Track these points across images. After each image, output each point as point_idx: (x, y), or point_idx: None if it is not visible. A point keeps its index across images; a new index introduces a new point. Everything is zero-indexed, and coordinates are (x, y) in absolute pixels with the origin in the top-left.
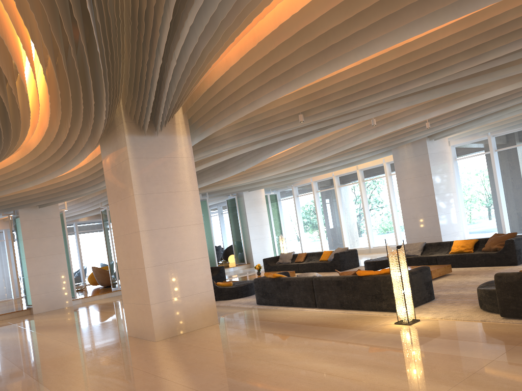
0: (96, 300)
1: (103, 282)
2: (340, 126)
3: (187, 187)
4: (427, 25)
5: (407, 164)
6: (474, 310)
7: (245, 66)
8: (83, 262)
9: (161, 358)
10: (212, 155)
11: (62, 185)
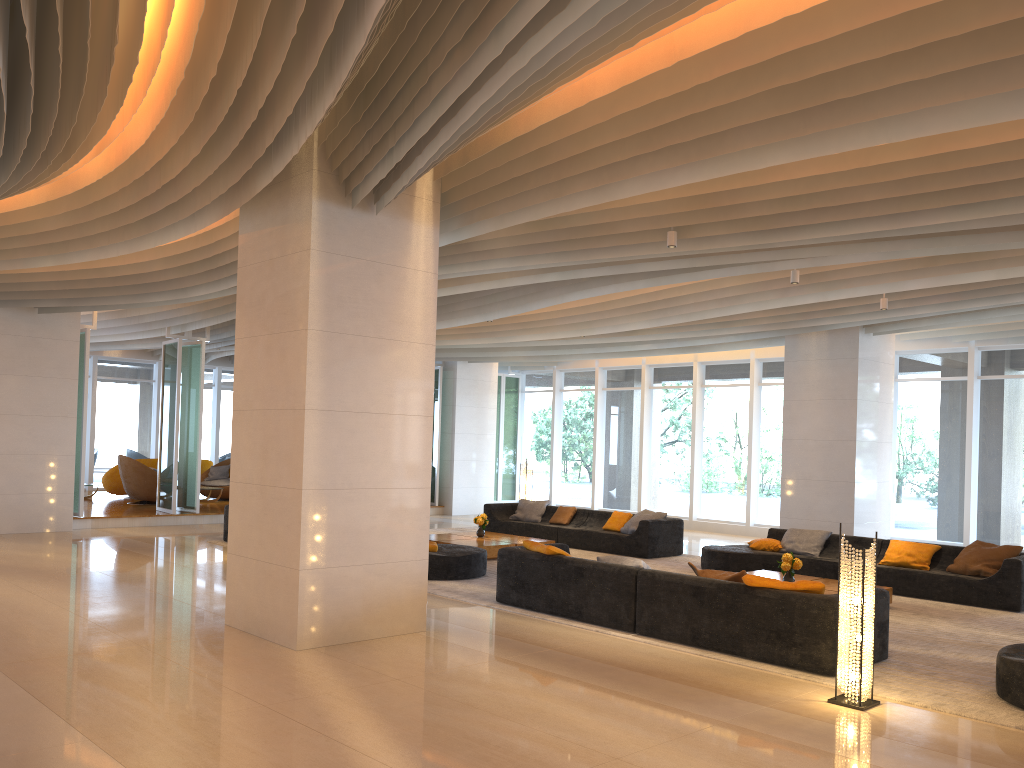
0: (122, 527)
1: (138, 491)
2: (731, 270)
3: (415, 334)
4: None
5: (810, 370)
6: (988, 700)
7: (622, 107)
8: (96, 441)
9: (326, 695)
10: (453, 276)
11: (108, 275)
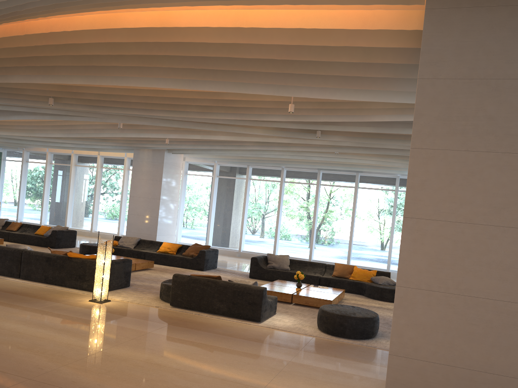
0: None
1: None
2: (89, 118)
3: None
4: (169, 84)
5: (144, 166)
6: (154, 299)
7: (6, 45)
8: None
9: None
10: None
11: None
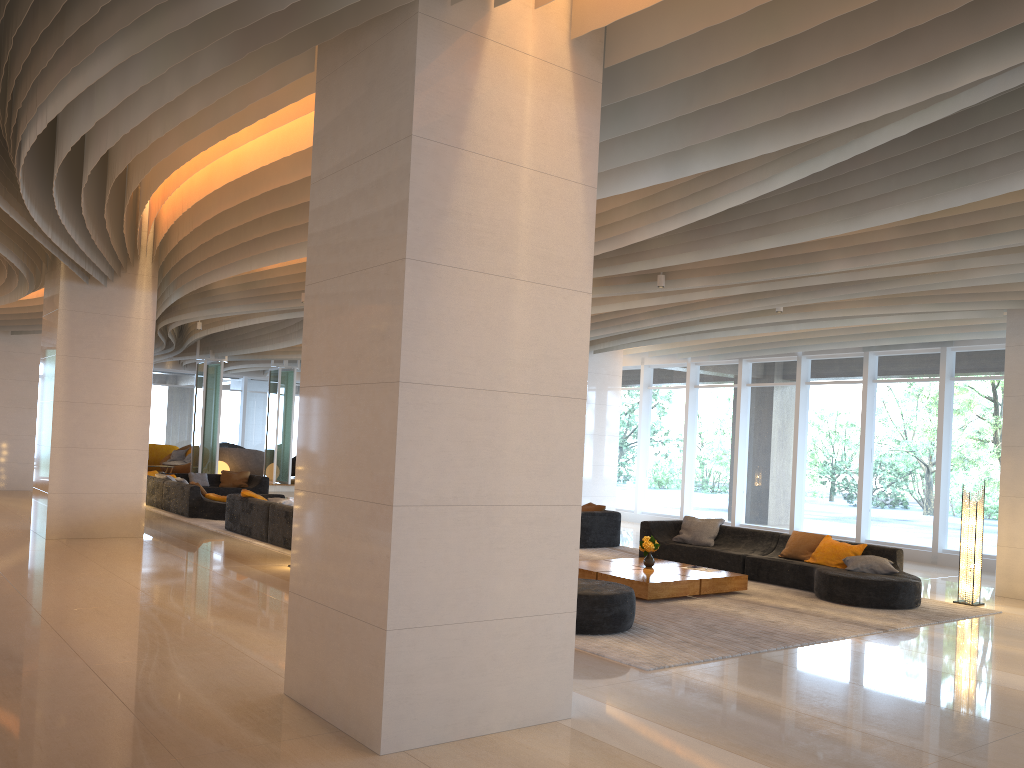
0: None
1: None
2: None
3: (137, 357)
4: None
5: None
6: None
7: (179, 238)
8: None
9: (21, 551)
10: (221, 316)
11: (36, 310)
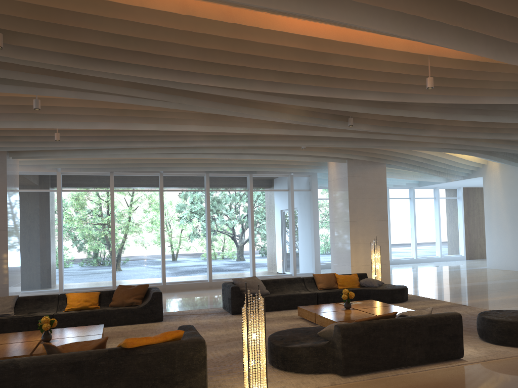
0: None
1: None
2: None
3: None
4: (387, 25)
5: None
6: (287, 375)
7: None
8: None
9: None
10: None
11: None
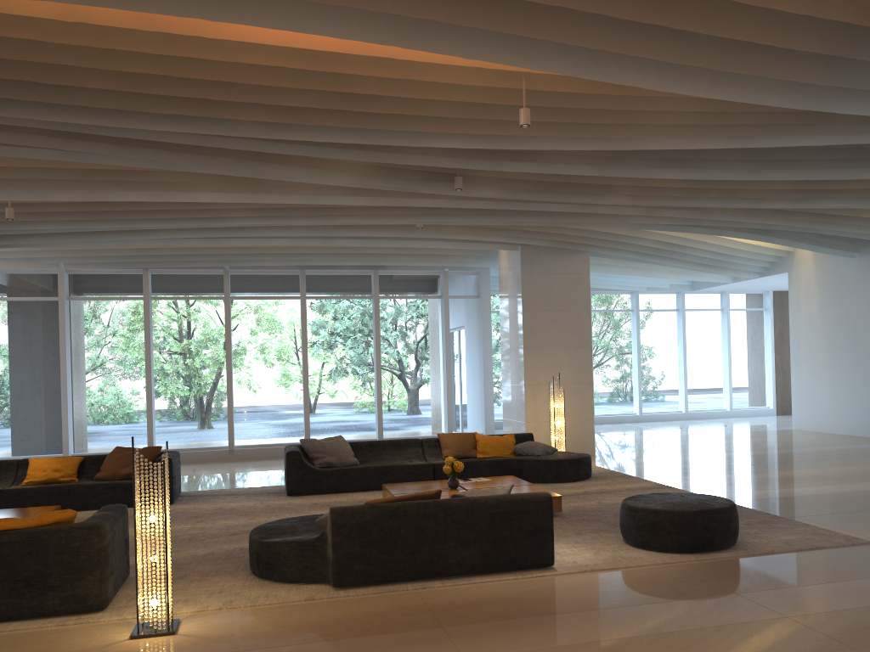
0: None
1: None
2: None
3: None
4: (355, 30)
5: None
6: (257, 584)
7: None
8: None
9: None
10: None
11: None
